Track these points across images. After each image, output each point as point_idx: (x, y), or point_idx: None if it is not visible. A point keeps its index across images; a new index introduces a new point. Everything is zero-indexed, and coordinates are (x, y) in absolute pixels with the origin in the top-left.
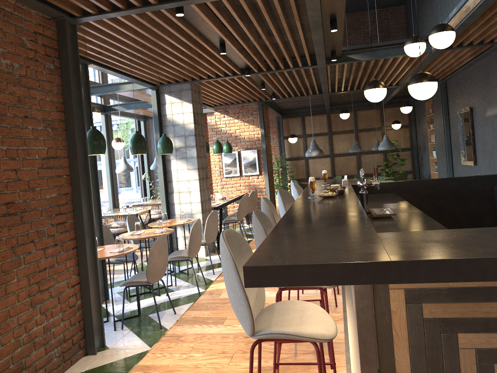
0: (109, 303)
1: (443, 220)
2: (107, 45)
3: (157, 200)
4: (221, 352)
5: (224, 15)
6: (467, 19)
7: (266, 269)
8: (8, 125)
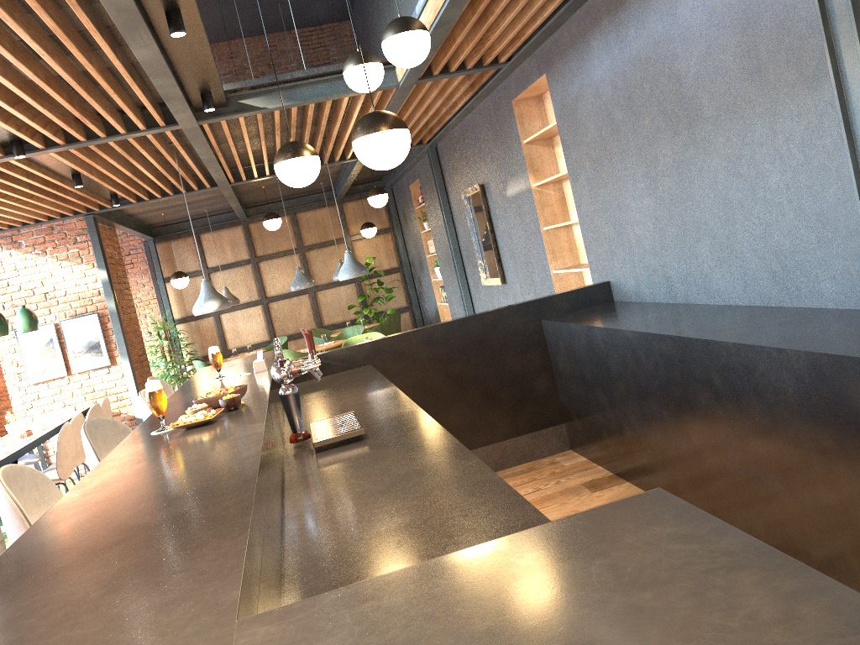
0: None
1: (467, 399)
2: None
3: None
4: None
5: None
6: (448, 10)
7: None
8: None
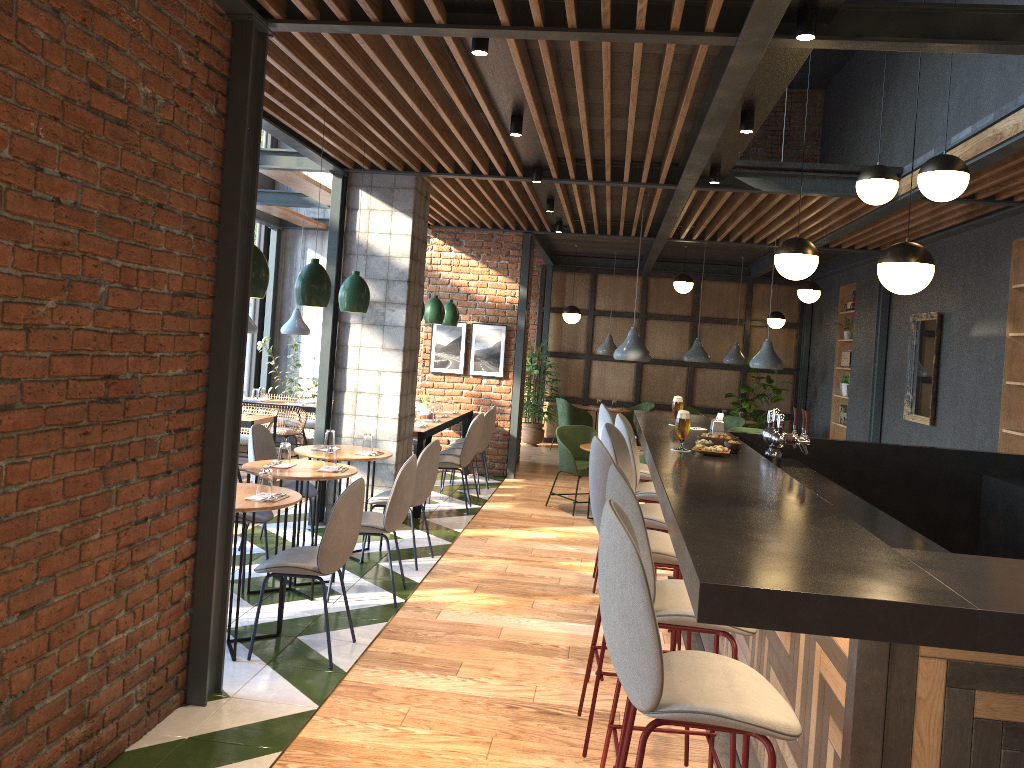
0: None
1: None
2: (298, 80)
3: (281, 398)
4: (466, 732)
5: (554, 67)
6: (992, 155)
7: (745, 593)
8: (131, 218)
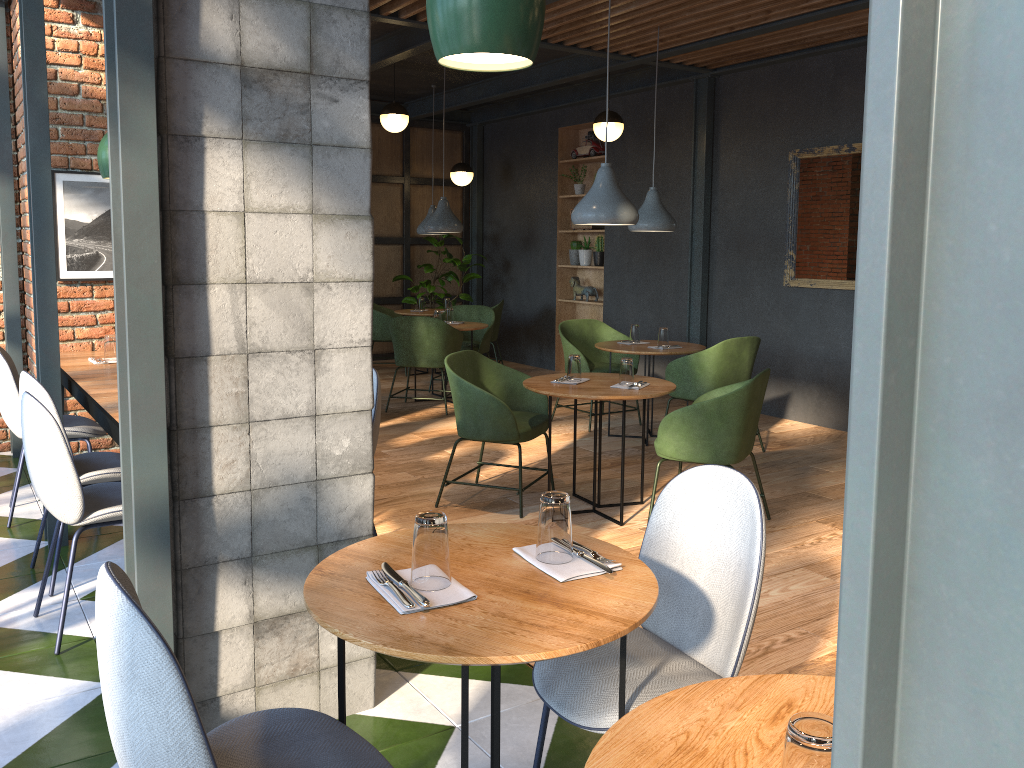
0: None
1: None
2: None
3: None
4: None
5: None
6: None
7: None
8: None
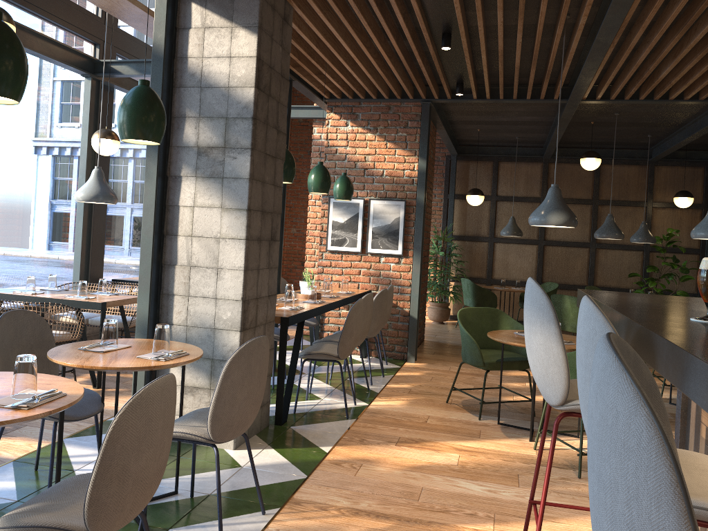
0: None
1: None
2: None
3: None
4: None
5: None
6: None
7: None
8: None
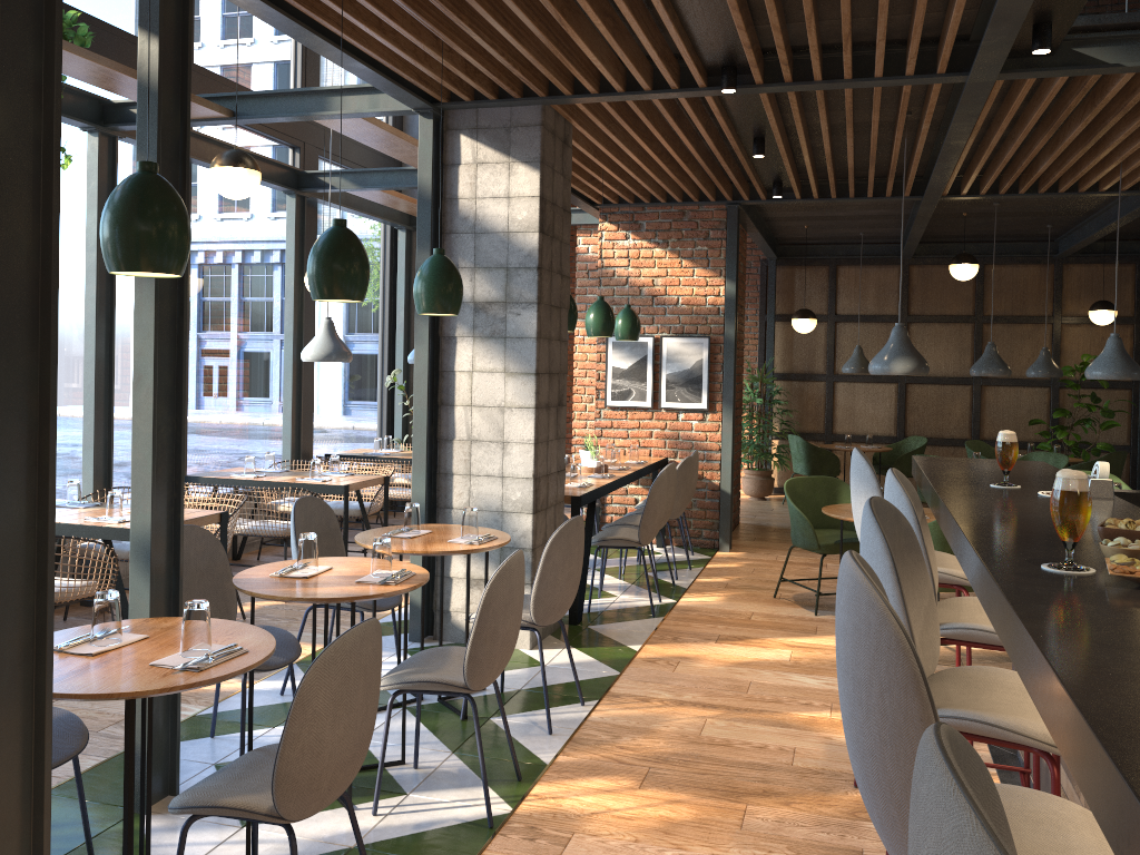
0: (170, 816)
1: None
2: None
3: None
4: None
5: None
6: None
7: None
8: None
